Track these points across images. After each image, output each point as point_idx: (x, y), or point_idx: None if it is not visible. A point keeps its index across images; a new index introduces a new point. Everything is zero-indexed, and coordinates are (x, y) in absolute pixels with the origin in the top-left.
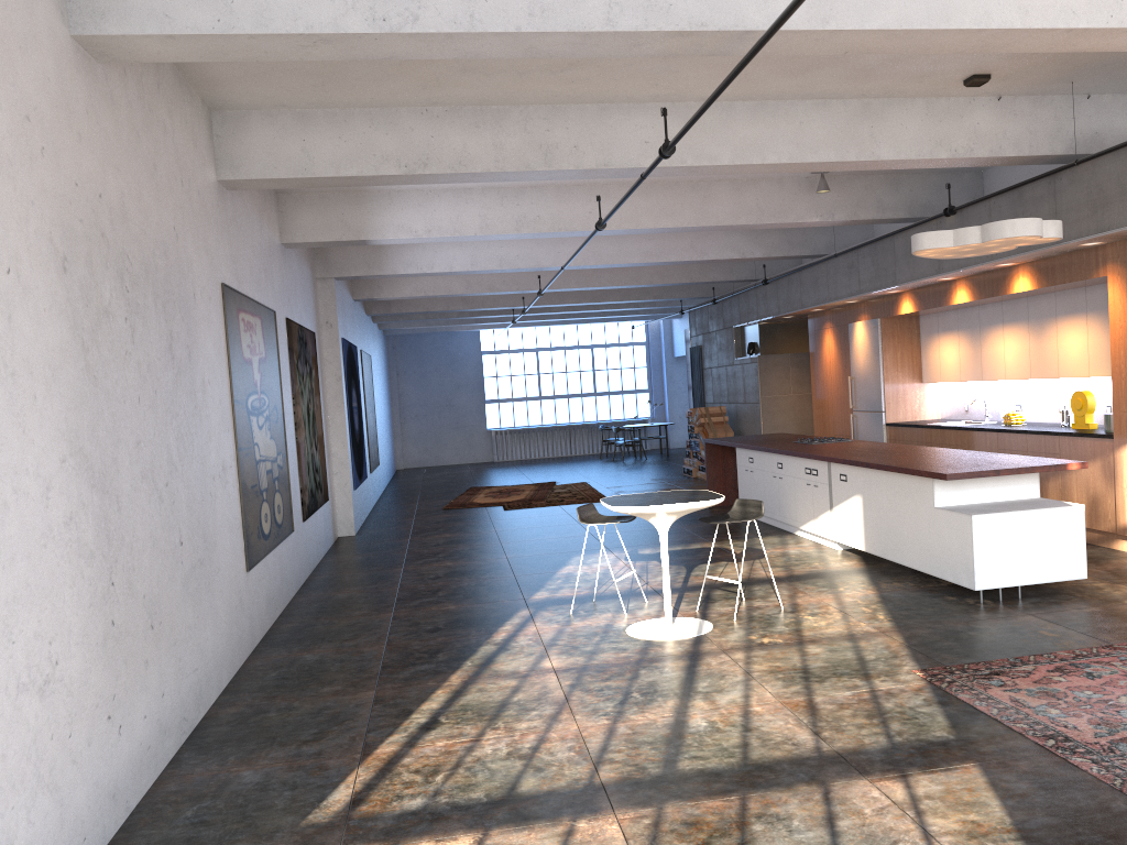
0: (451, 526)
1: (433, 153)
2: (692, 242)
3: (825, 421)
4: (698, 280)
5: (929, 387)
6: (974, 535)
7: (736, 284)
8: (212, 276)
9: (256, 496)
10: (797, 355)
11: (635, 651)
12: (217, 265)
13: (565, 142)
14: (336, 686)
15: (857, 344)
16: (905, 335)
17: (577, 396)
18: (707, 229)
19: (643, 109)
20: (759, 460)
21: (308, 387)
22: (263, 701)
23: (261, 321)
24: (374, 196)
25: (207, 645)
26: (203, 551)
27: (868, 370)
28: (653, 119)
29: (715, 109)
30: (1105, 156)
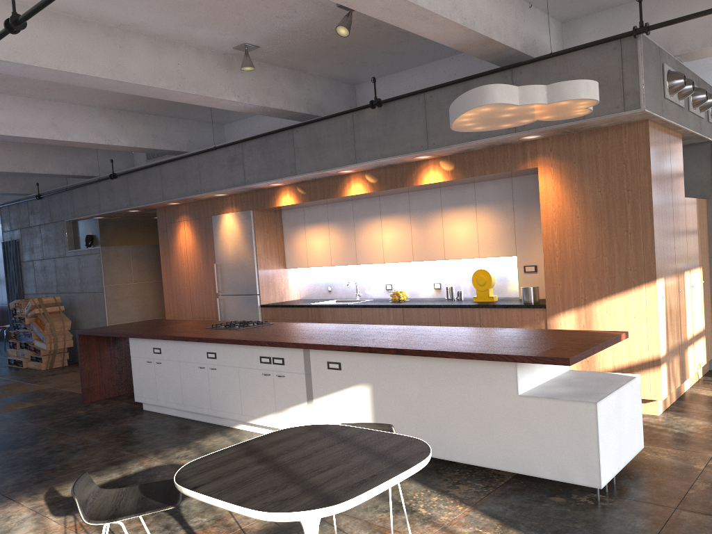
0: None
1: None
2: (54, 120)
3: (181, 306)
4: (32, 170)
5: (291, 272)
6: (598, 425)
7: (54, 184)
8: None
9: None
10: (137, 247)
11: None
12: None
13: None
14: None
15: (226, 234)
16: (272, 226)
17: None
18: (118, 88)
19: None
20: (174, 350)
21: None
22: None
23: None
24: None
25: None
26: None
27: (240, 257)
28: None
29: None
30: (580, 51)
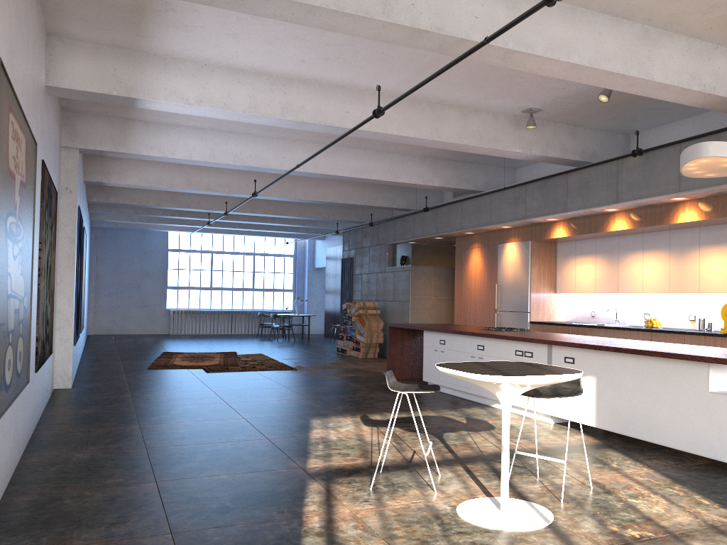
0: (166, 384)
1: None
2: (389, 166)
3: (467, 318)
4: (370, 203)
5: (560, 297)
6: None
7: (382, 215)
8: None
9: (3, 337)
10: (438, 268)
11: None
12: None
13: None
14: None
15: (507, 260)
16: (547, 255)
17: (239, 290)
18: (434, 145)
19: None
20: (454, 342)
21: (49, 240)
22: None
23: (26, 143)
24: (150, 58)
25: None
26: None
27: (517, 280)
28: None
29: (535, 2)
30: None
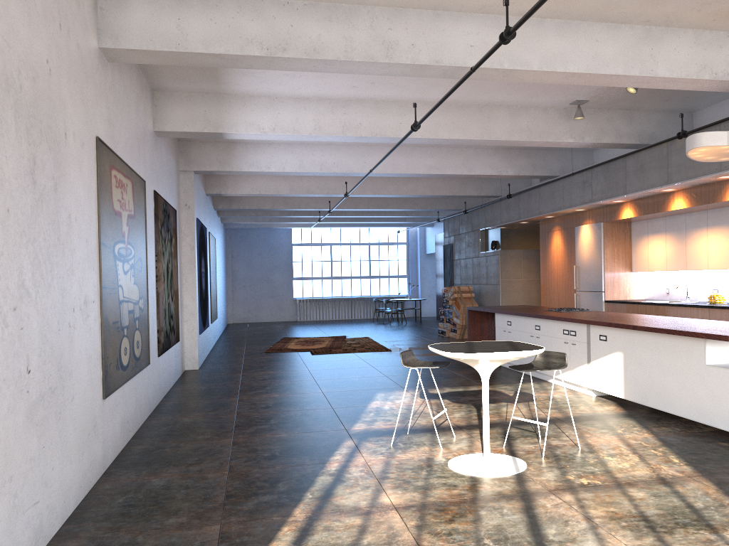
0: (273, 365)
1: (291, 40)
2: (463, 161)
3: (551, 299)
4: (458, 193)
5: (636, 275)
6: None
7: (479, 201)
8: (87, 126)
9: (117, 332)
10: (527, 251)
11: (466, 489)
12: (93, 119)
13: (404, 40)
14: (181, 517)
15: (583, 242)
16: (620, 235)
17: (357, 278)
18: (487, 143)
19: (470, 18)
20: (517, 323)
21: (169, 250)
22: (106, 533)
23: (132, 184)
24: (231, 98)
25: (53, 474)
26: (55, 380)
27: (592, 260)
28: (478, 27)
29: (529, 23)
30: None
